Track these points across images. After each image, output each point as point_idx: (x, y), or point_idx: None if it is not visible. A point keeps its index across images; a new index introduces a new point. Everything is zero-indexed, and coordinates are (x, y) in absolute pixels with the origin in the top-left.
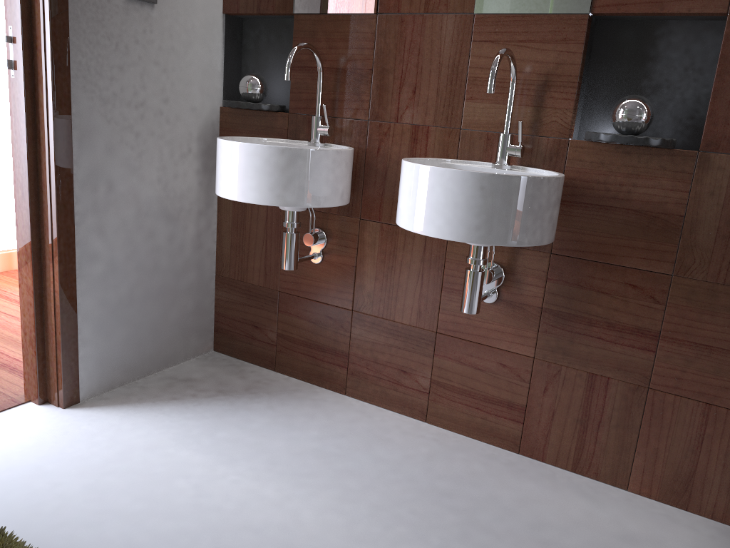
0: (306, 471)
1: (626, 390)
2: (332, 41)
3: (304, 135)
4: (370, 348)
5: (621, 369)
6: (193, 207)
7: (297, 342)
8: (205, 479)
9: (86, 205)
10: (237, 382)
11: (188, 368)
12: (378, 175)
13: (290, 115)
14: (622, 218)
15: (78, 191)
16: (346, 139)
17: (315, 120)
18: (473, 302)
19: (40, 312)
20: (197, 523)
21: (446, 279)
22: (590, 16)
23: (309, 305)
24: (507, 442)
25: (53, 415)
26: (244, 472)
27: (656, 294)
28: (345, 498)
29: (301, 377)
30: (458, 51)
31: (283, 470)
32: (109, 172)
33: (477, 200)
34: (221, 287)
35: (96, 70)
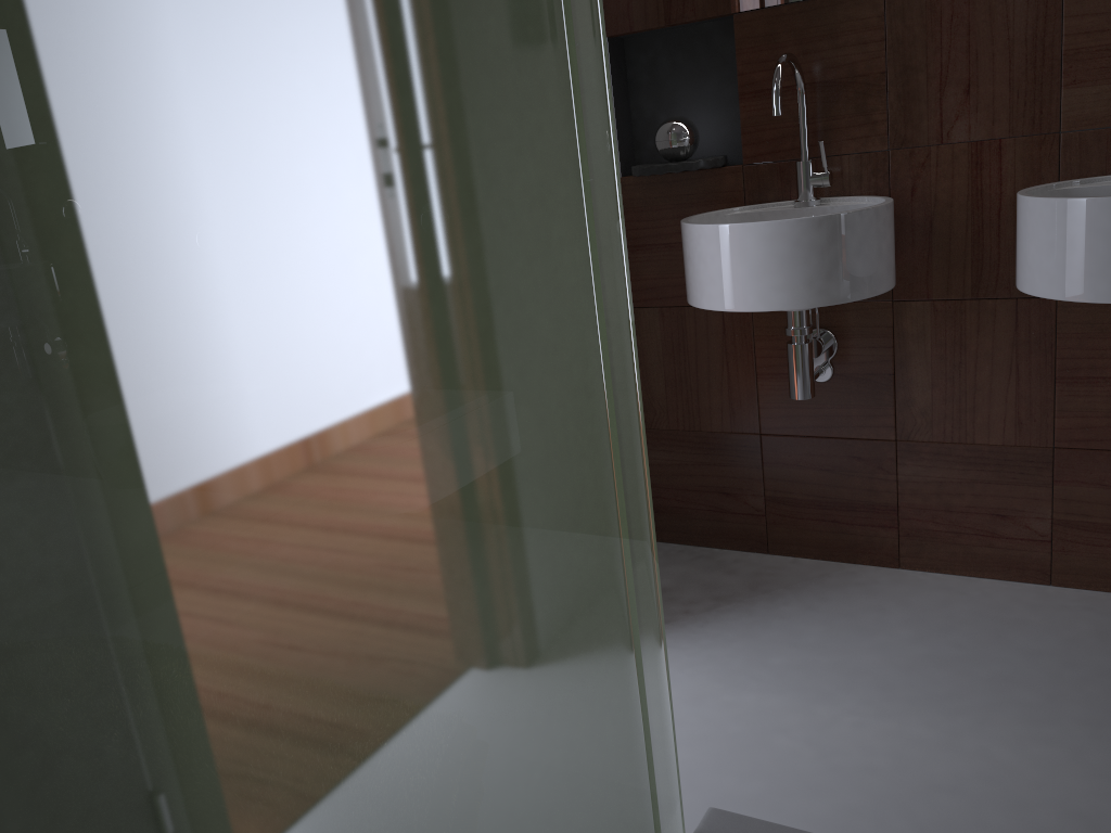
0: (943, 690)
1: None
2: (807, 42)
3: (775, 194)
4: (935, 491)
5: None
6: None
7: (803, 505)
8: (813, 730)
9: None
10: (728, 580)
11: None
12: (916, 230)
13: (746, 167)
14: None
15: None
16: (851, 186)
17: (804, 168)
18: None
19: None
20: (858, 795)
21: (1062, 364)
22: None
23: (817, 446)
24: None
25: None
26: (857, 708)
27: None
28: (1035, 719)
29: (816, 554)
30: (1040, 15)
31: (910, 695)
32: None
33: None
34: (656, 445)
35: None
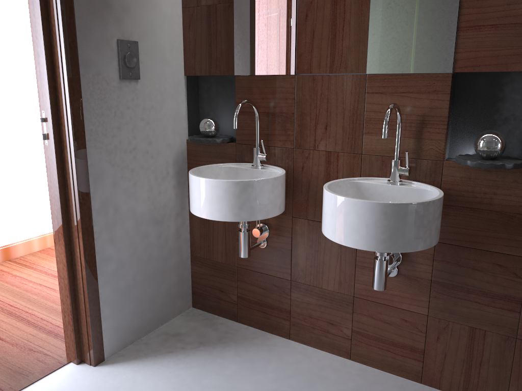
0: None
1: (499, 340)
2: (264, 93)
3: (248, 159)
4: (305, 307)
5: (495, 325)
6: (172, 211)
7: (252, 302)
8: None
9: (101, 225)
10: (211, 333)
11: (176, 324)
12: (303, 186)
13: (237, 145)
14: (487, 217)
15: (95, 217)
16: (278, 161)
17: (256, 151)
18: (381, 282)
19: (74, 301)
20: None
21: (358, 259)
22: (453, 73)
23: (259, 276)
24: (412, 375)
25: (88, 373)
26: None
27: (517, 271)
28: None
29: (256, 326)
30: (356, 100)
31: None
32: (115, 199)
33: (382, 221)
34: (195, 263)
35: (102, 132)
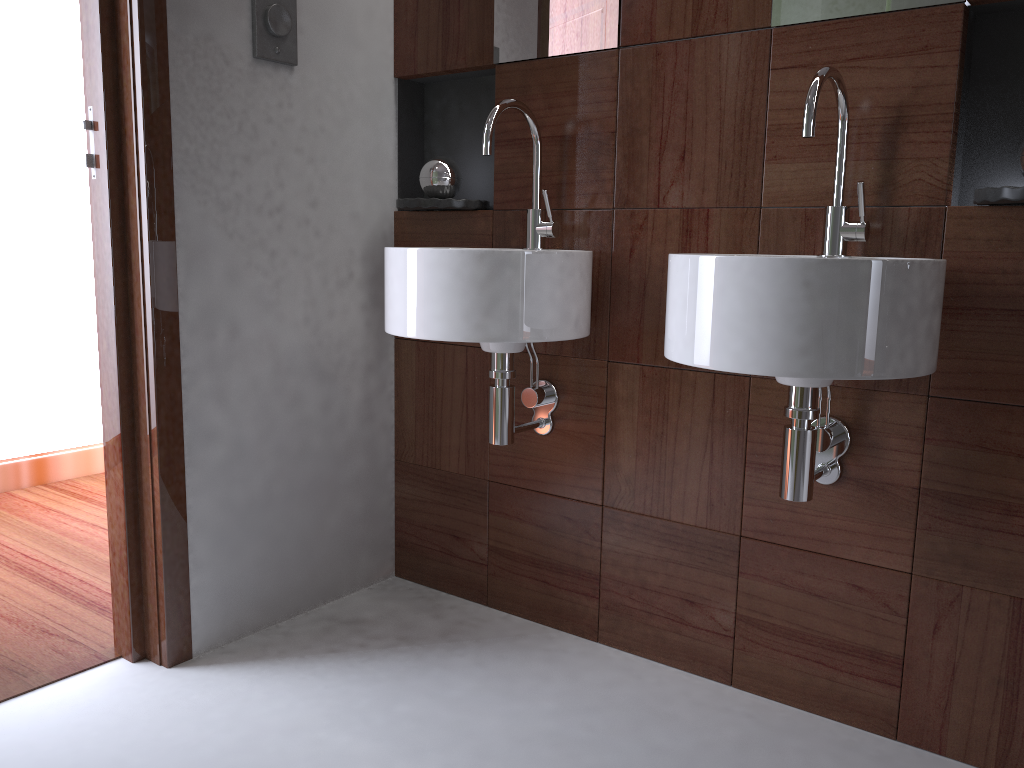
0: None
1: None
2: (553, 96)
3: (517, 241)
4: (633, 565)
5: None
6: (358, 359)
7: (519, 560)
8: None
9: (198, 358)
10: (428, 623)
11: (356, 603)
12: (632, 292)
13: (495, 213)
14: None
15: (187, 338)
16: (580, 241)
17: (532, 215)
18: (801, 482)
19: (135, 520)
20: None
21: (752, 448)
22: (966, 6)
23: (535, 501)
24: (875, 720)
25: (152, 678)
26: None
27: None
28: None
29: (527, 614)
30: (748, 88)
31: None
32: (232, 309)
33: (799, 304)
34: (403, 478)
35: (211, 161)
